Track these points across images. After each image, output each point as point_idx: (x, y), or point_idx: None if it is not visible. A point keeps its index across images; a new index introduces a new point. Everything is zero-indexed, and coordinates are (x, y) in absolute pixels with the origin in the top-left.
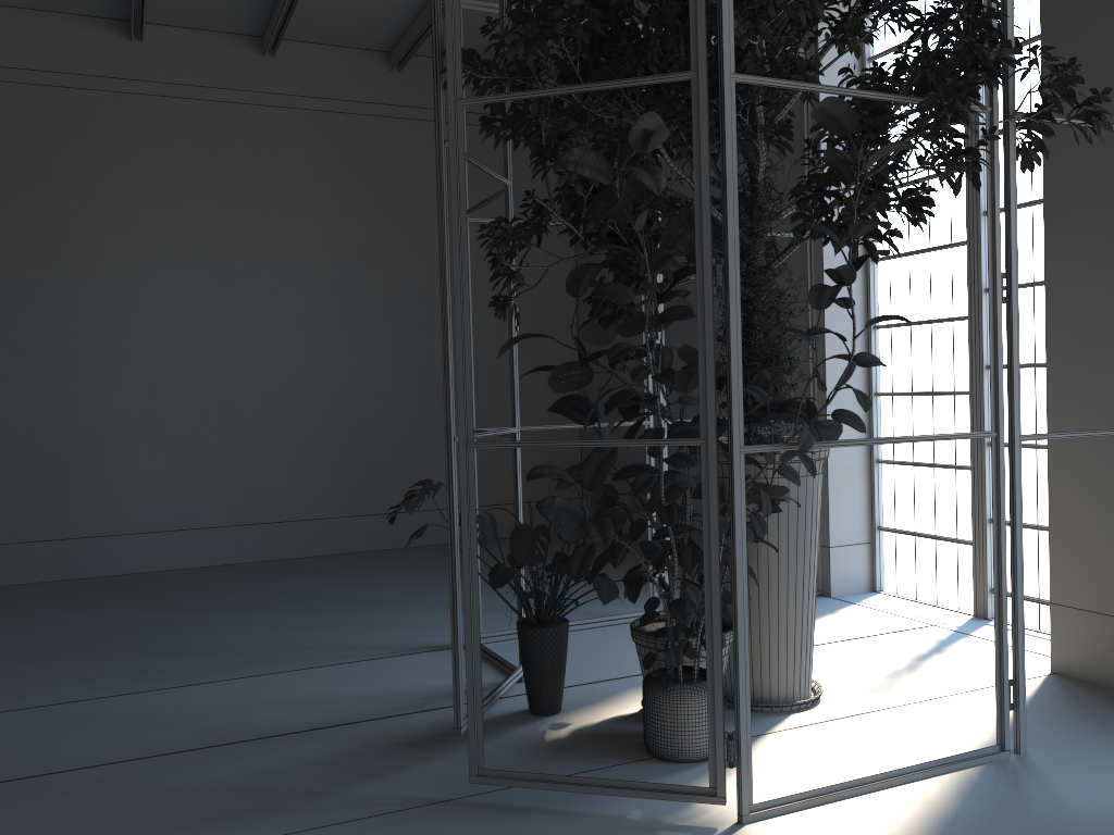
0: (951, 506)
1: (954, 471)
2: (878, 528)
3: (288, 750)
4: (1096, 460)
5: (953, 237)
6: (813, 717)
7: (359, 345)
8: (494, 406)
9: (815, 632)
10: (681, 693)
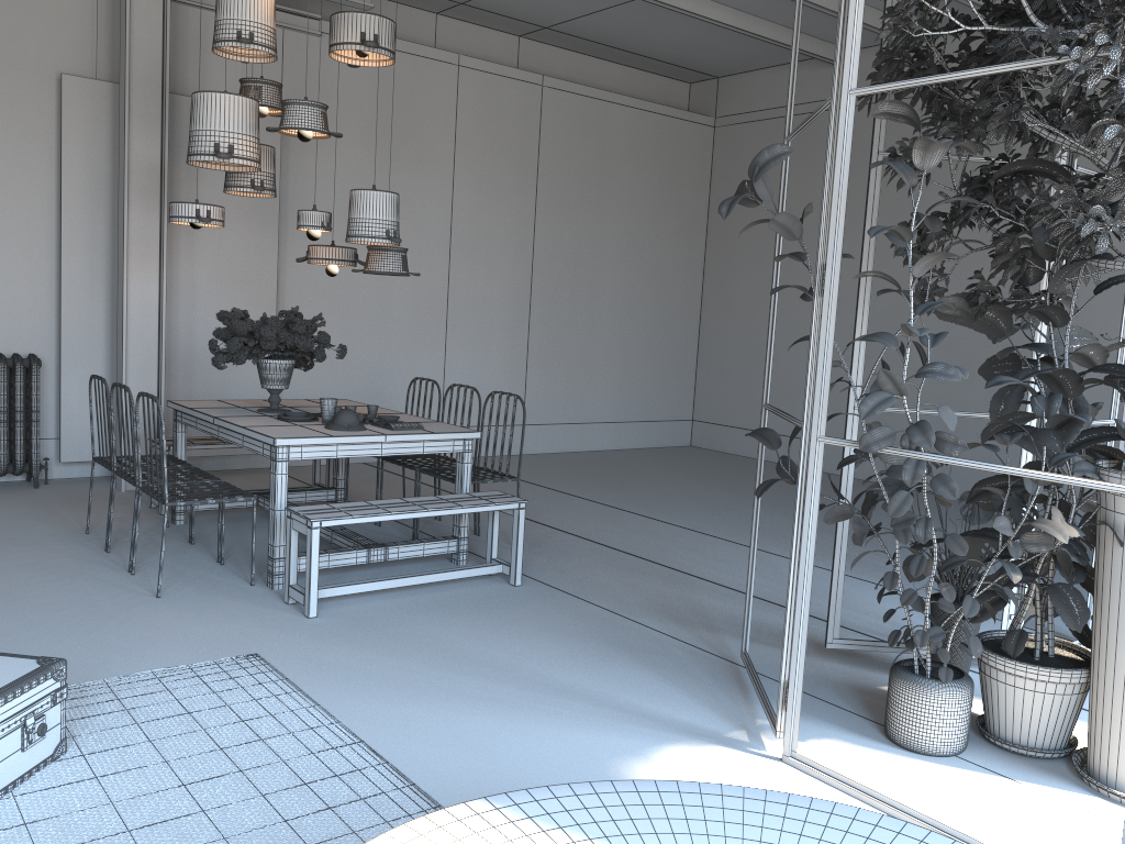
0: None
1: None
2: None
3: (771, 615)
4: None
5: None
6: (1106, 810)
7: None
8: None
9: None
10: (893, 674)
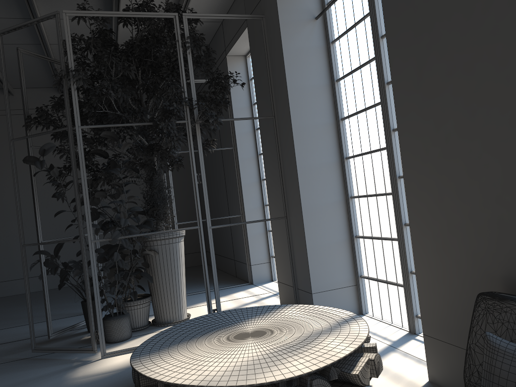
0: None
1: None
2: (271, 256)
3: None
4: (278, 229)
5: None
6: None
7: (106, 199)
8: None
9: (225, 298)
10: (108, 320)
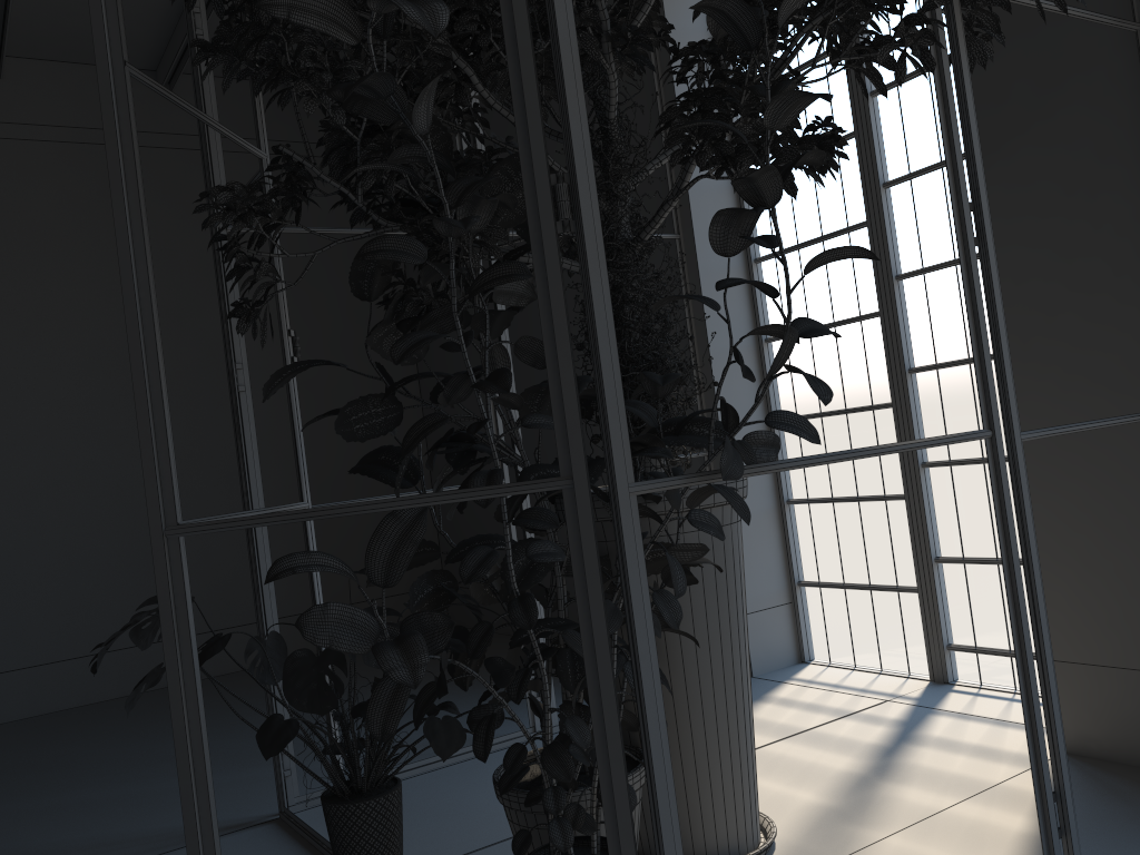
0: (885, 546)
1: (884, 503)
2: (799, 584)
3: None
4: (1084, 465)
5: (849, 219)
6: None
7: None
8: (325, 486)
9: None
10: None
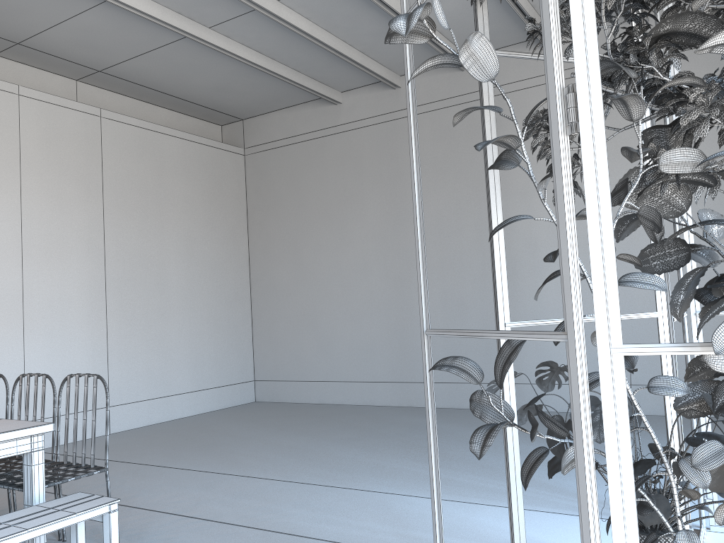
0: None
1: None
2: None
3: None
4: None
5: None
6: None
7: None
8: None
9: None
10: None
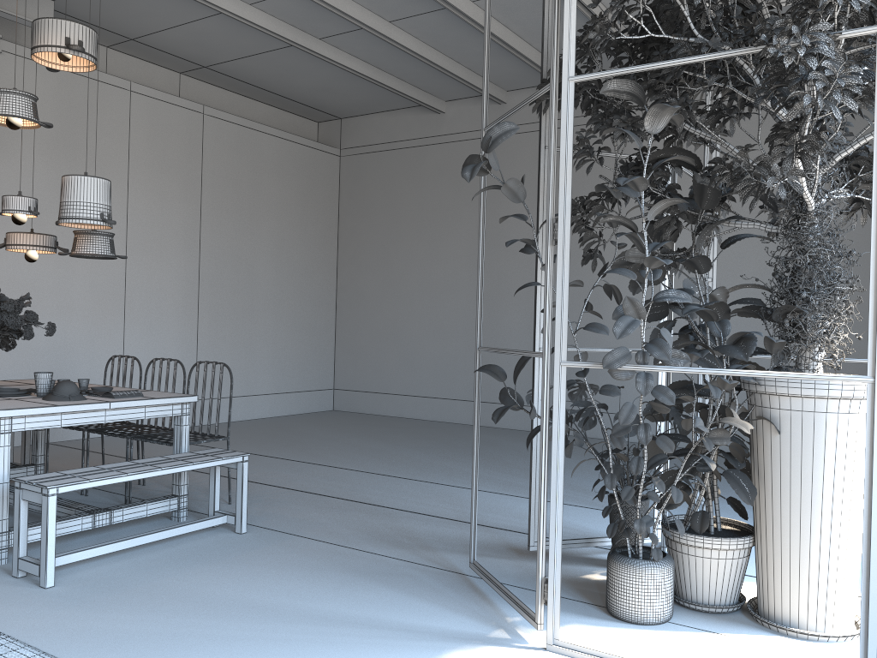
0: None
1: None
2: None
3: (468, 531)
4: None
5: None
6: (792, 645)
7: None
8: None
9: None
10: (614, 560)
